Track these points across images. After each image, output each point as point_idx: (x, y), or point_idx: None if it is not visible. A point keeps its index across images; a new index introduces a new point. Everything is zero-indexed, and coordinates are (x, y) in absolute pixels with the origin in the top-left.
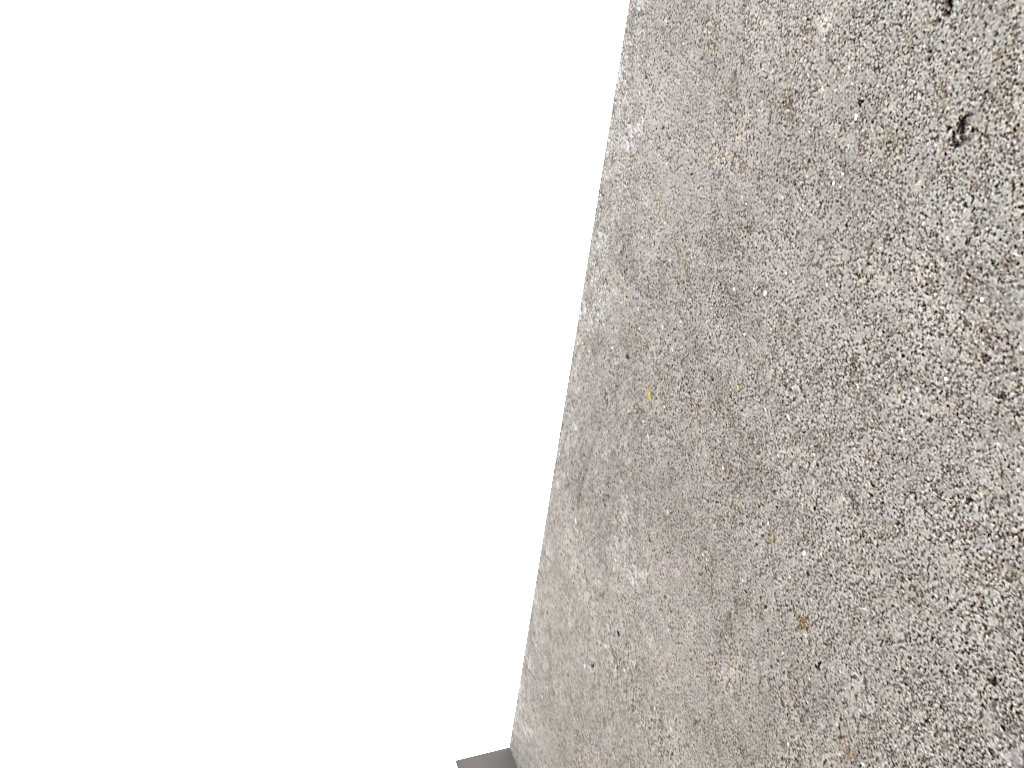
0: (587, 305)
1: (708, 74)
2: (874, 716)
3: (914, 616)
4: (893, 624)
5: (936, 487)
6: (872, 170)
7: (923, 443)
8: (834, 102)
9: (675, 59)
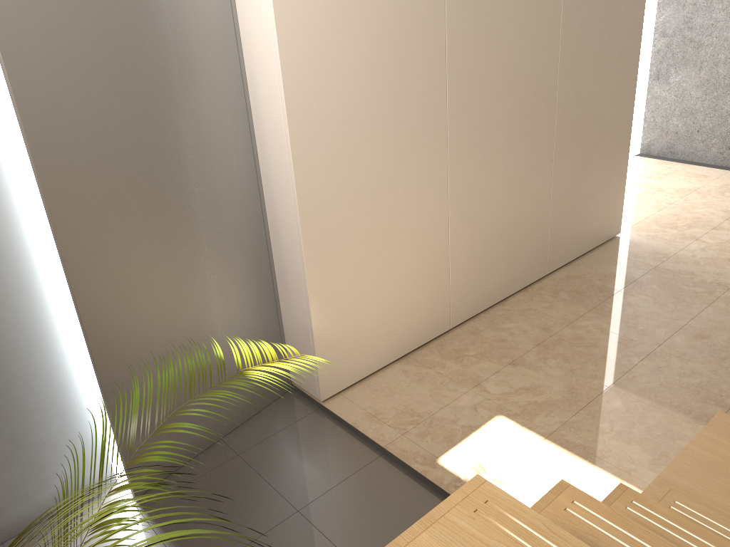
0: (653, 47)
1: (678, 5)
2: (725, 56)
3: (727, 42)
4: (725, 45)
5: (725, 29)
6: (708, 6)
7: (722, 26)
8: (701, 1)
9: (670, 6)
